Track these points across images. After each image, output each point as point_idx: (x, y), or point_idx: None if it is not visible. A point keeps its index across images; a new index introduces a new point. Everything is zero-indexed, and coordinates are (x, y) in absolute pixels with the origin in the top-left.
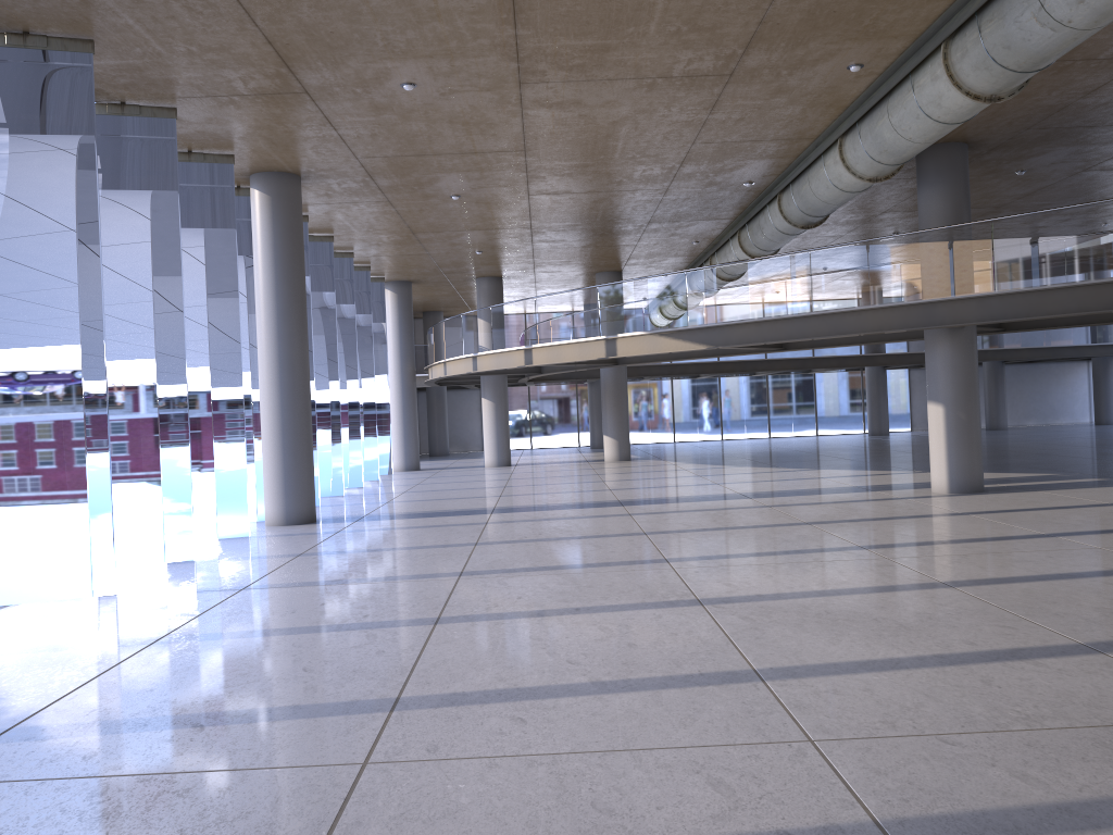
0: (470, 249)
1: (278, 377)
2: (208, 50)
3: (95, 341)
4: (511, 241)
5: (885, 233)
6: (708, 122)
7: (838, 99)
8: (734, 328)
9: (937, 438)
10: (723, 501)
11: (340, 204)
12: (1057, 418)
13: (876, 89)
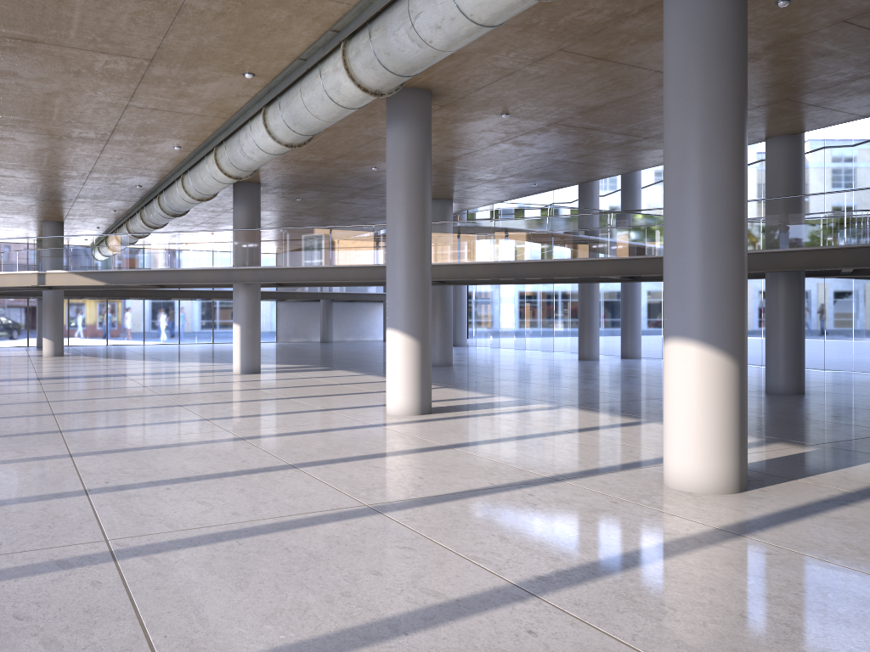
0: None
1: None
2: None
3: None
4: None
5: None
6: (101, 157)
7: (175, 158)
8: (123, 274)
9: (236, 343)
10: (107, 377)
11: None
12: (365, 336)
13: (194, 157)
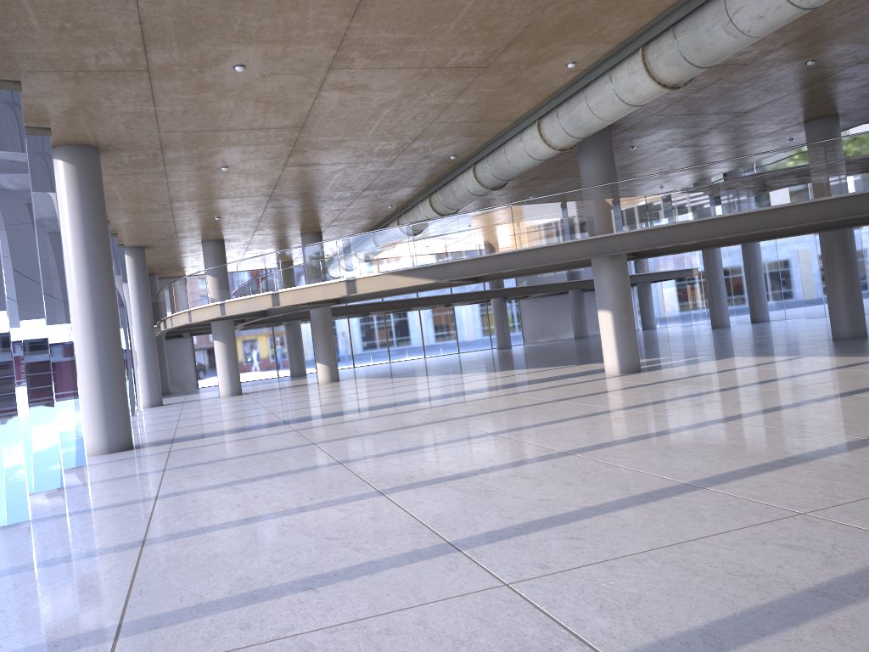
0: (211, 215)
1: (93, 324)
2: (80, 27)
3: None
4: (248, 208)
5: (524, 196)
6: (450, 105)
7: (547, 89)
8: (455, 265)
9: (608, 335)
10: (465, 396)
11: (121, 176)
12: None
13: (576, 82)
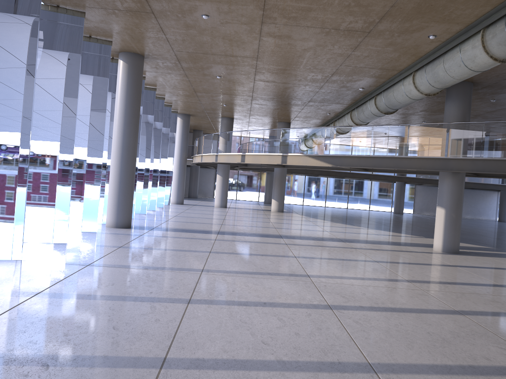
0: (221, 103)
1: (121, 154)
2: None
3: (36, 124)
4: (241, 102)
5: (419, 121)
6: (350, 55)
7: (418, 52)
8: (346, 158)
9: (439, 224)
10: (331, 242)
11: (162, 73)
12: (480, 215)
13: (439, 49)
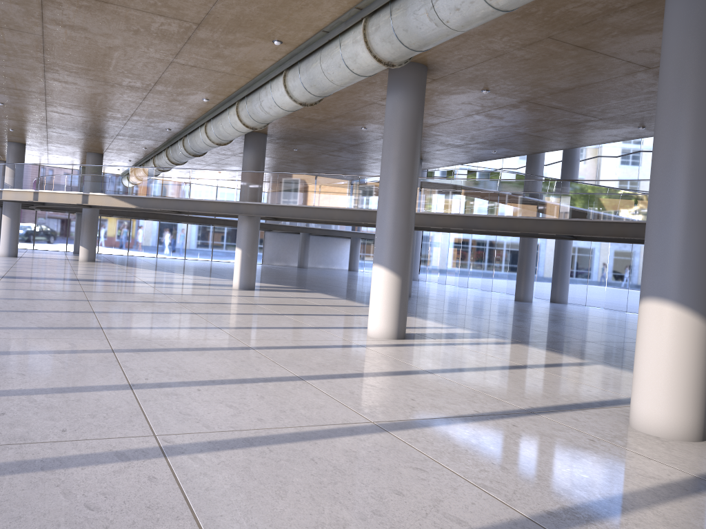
0: (6, 127)
1: None
2: None
3: None
4: (33, 128)
5: None
6: (142, 103)
7: (202, 108)
8: (150, 200)
9: (237, 264)
10: (132, 283)
11: None
12: (333, 265)
13: (217, 108)
